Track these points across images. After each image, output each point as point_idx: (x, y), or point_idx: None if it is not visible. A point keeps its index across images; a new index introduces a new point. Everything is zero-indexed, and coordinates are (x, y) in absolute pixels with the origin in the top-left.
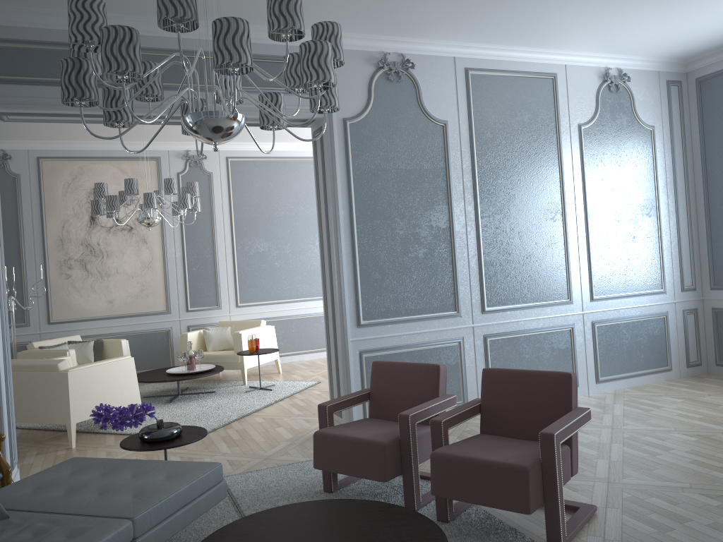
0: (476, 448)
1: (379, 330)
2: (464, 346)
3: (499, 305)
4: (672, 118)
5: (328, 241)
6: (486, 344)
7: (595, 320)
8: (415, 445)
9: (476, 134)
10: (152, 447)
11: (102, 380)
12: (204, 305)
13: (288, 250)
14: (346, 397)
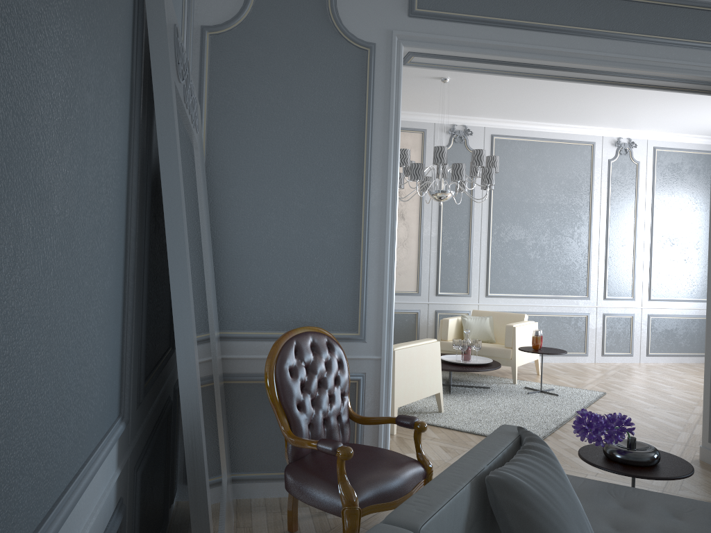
0: None
1: None
2: None
3: None
4: None
5: None
6: None
7: None
8: None
9: None
10: (647, 475)
11: (417, 363)
12: (453, 290)
13: (544, 241)
14: None
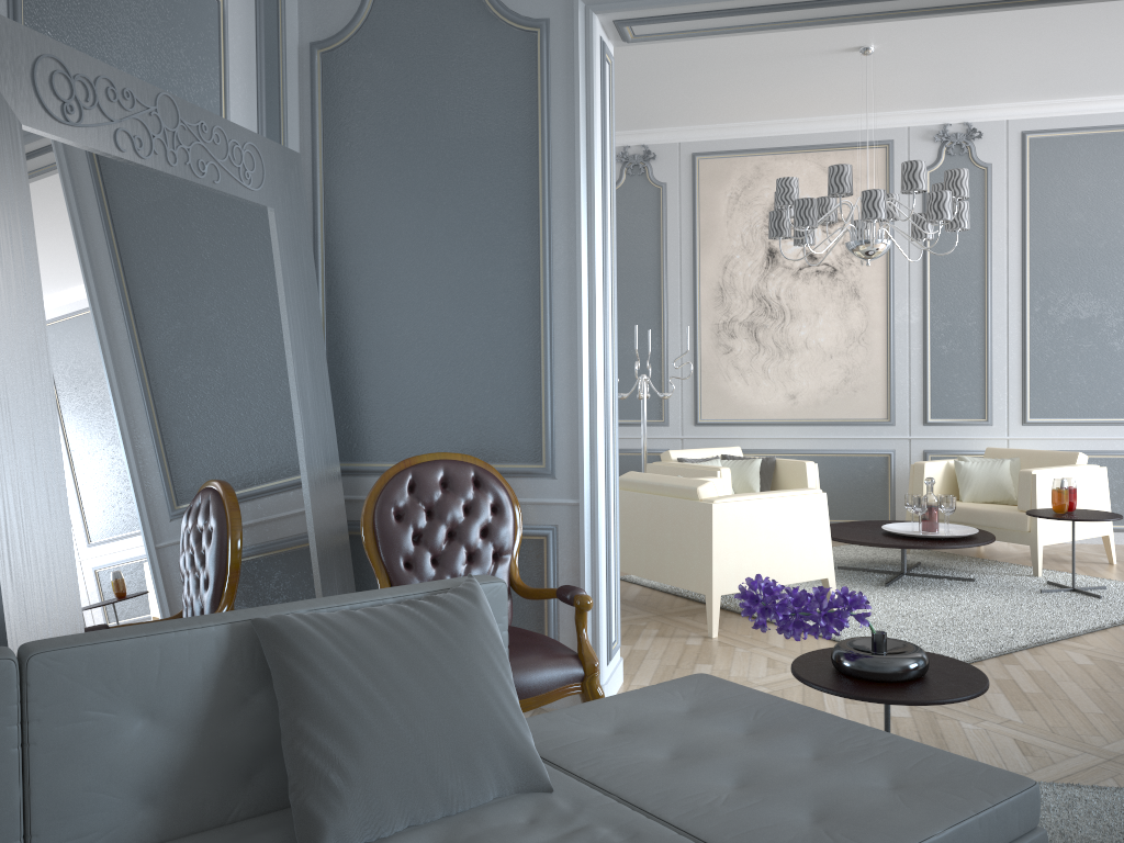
0: None
1: None
2: None
3: None
4: None
5: None
6: None
7: None
8: None
9: None
10: (859, 693)
11: (769, 526)
12: (957, 415)
13: None
14: None
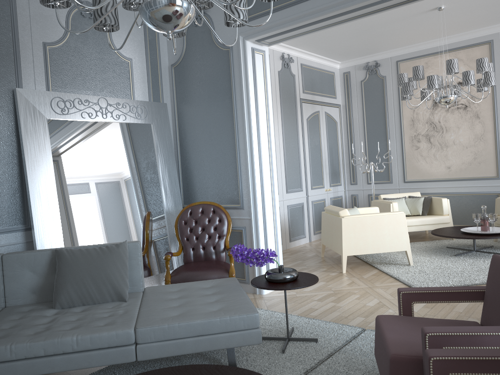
0: None
1: None
2: None
3: None
4: None
5: None
6: None
7: None
8: None
9: None
10: (257, 285)
11: (372, 227)
12: None
13: None
14: (439, 289)
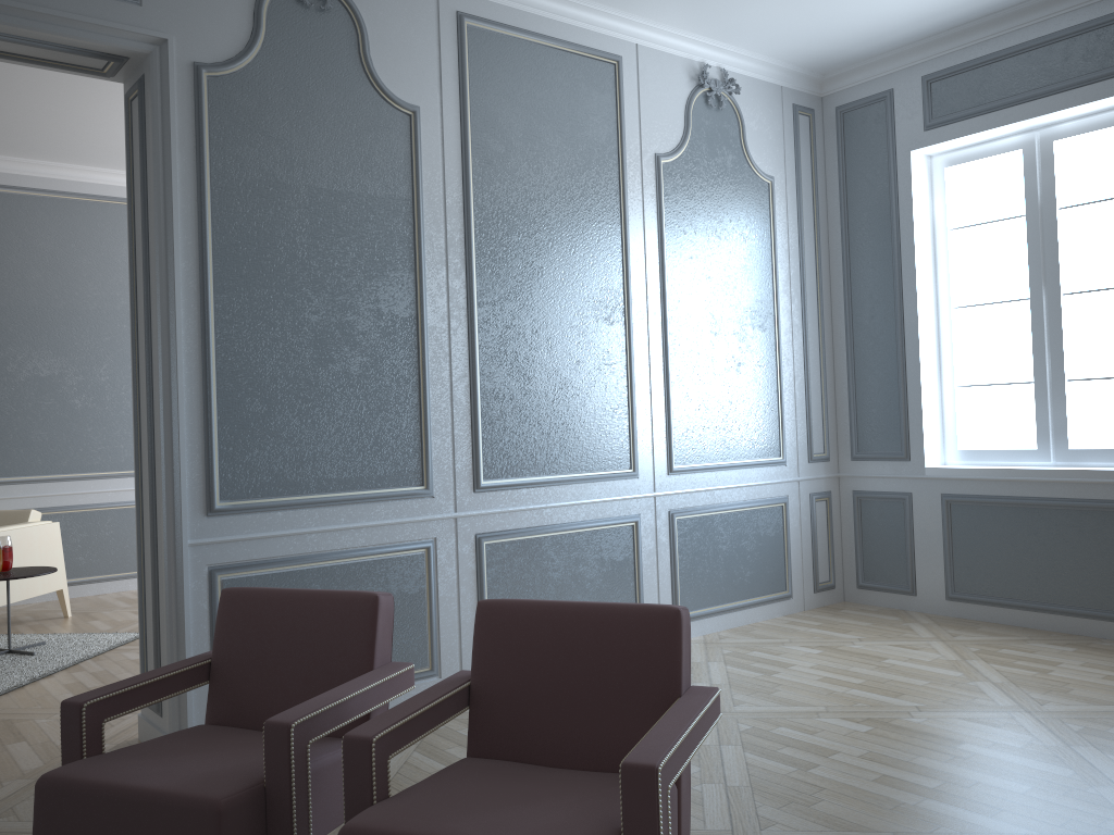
0: (458, 807)
1: (257, 523)
2: (437, 557)
3: (508, 476)
4: (800, 169)
5: (148, 326)
6: (480, 553)
7: (675, 508)
8: (306, 800)
9: (474, 142)
10: None
11: None
12: None
13: (104, 376)
14: (145, 678)
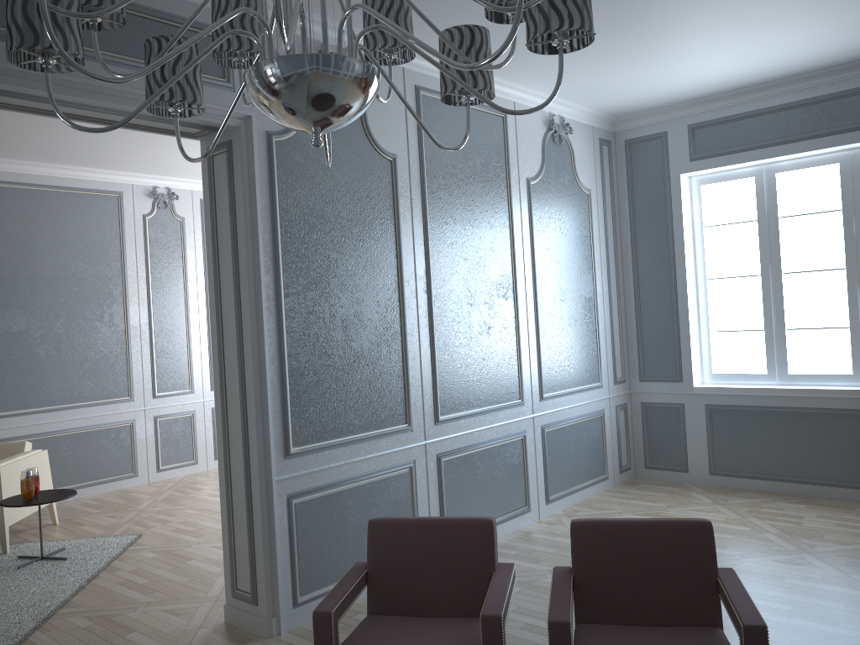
0: None
1: (314, 460)
2: (415, 473)
3: (453, 411)
4: (605, 183)
5: (239, 323)
6: (440, 467)
7: (544, 424)
8: None
9: (427, 177)
10: None
11: None
12: None
13: (60, 329)
14: (345, 589)
